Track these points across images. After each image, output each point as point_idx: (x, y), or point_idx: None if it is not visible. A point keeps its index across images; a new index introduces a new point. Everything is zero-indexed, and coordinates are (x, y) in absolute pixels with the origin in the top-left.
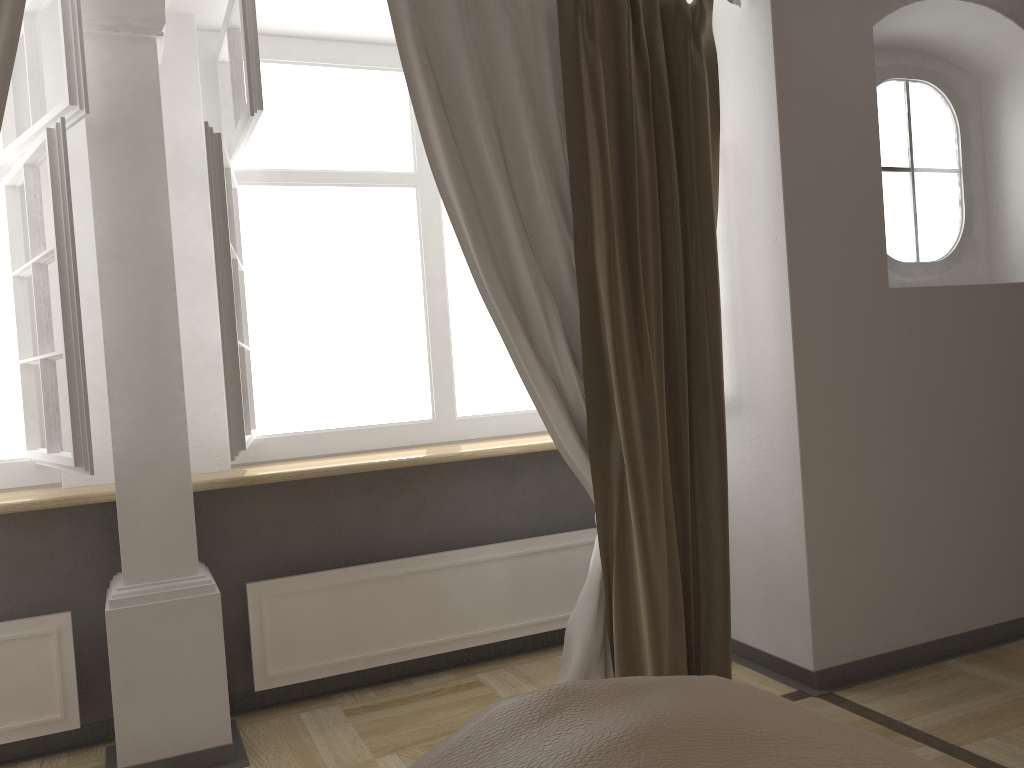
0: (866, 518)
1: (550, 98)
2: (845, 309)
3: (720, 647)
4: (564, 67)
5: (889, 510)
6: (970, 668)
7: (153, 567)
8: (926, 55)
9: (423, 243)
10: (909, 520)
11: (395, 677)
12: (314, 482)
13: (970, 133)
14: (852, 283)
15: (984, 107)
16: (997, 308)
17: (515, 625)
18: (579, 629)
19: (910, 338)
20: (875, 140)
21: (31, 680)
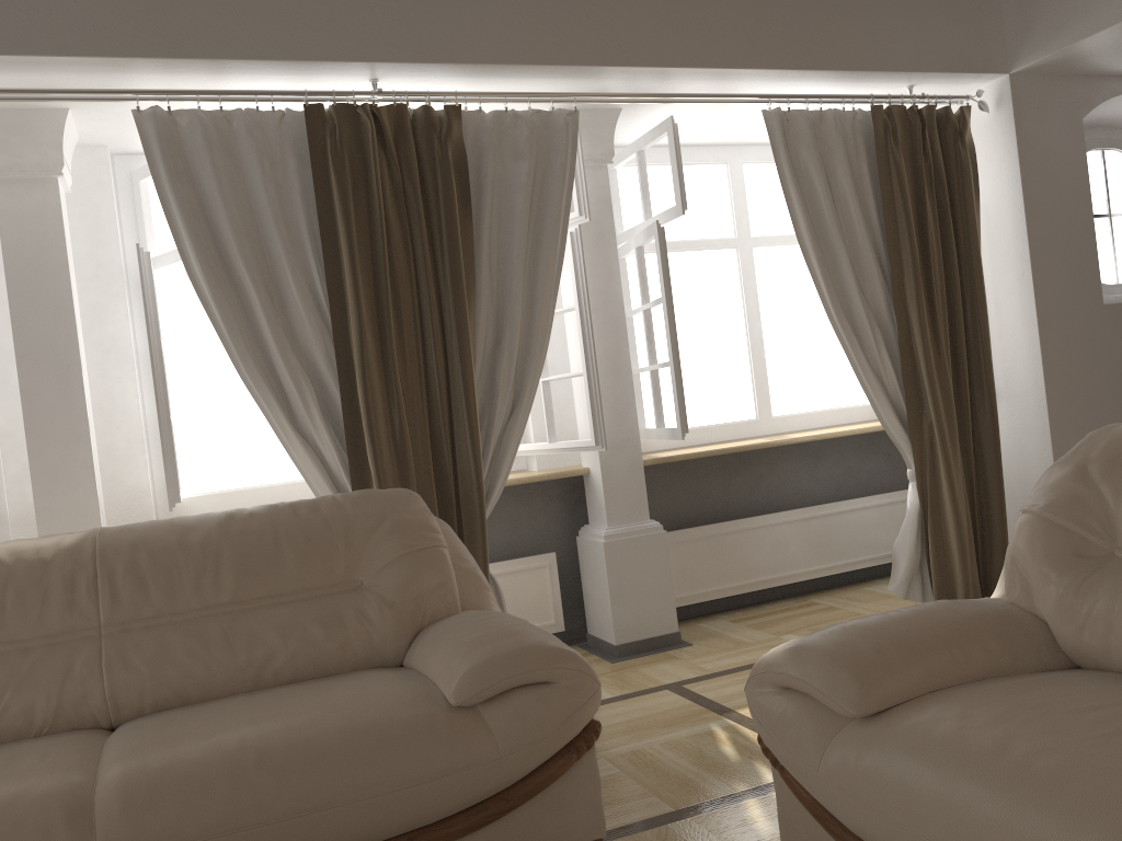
0: None
1: (868, 188)
2: (1074, 321)
3: (1001, 559)
4: (879, 167)
5: None
6: None
7: (623, 515)
8: (1115, 129)
9: (743, 289)
10: None
11: (748, 605)
12: (688, 464)
13: None
14: (1078, 302)
15: None
16: None
17: (831, 565)
18: (904, 549)
19: (1120, 339)
20: (1088, 200)
21: (535, 597)
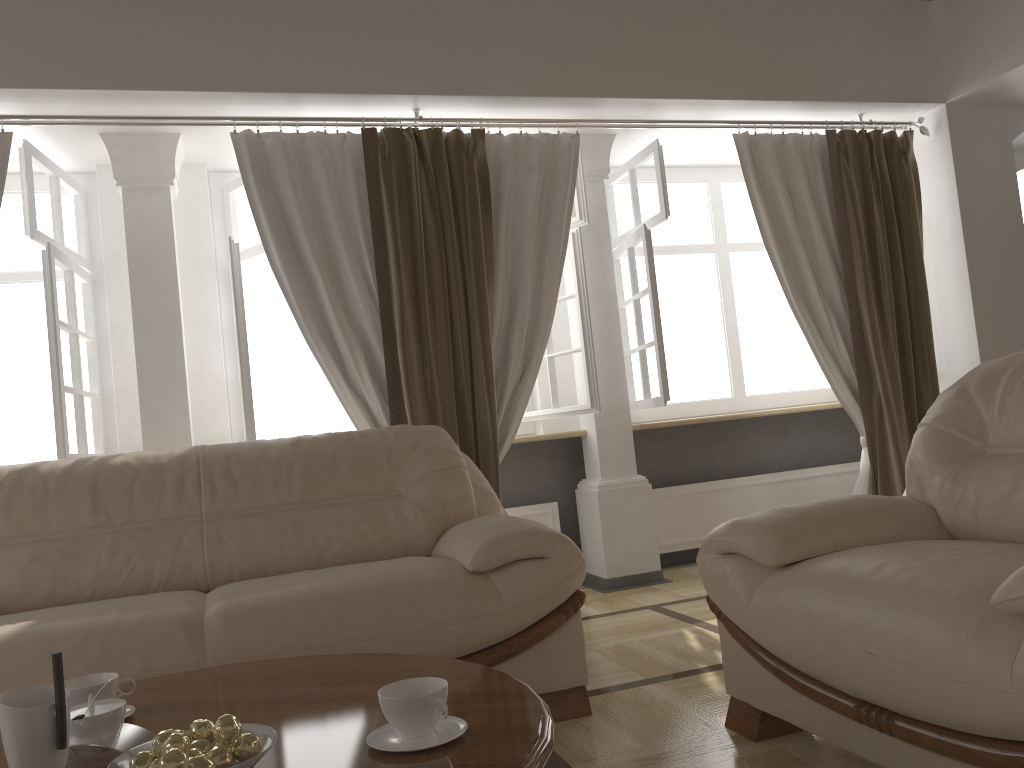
0: None
1: (823, 198)
2: (1007, 312)
3: None
4: (833, 181)
5: None
6: None
7: (614, 469)
8: None
9: (721, 287)
10: None
11: None
12: (672, 433)
13: None
14: (1010, 296)
15: None
16: None
17: None
18: None
19: None
20: (1018, 209)
21: None
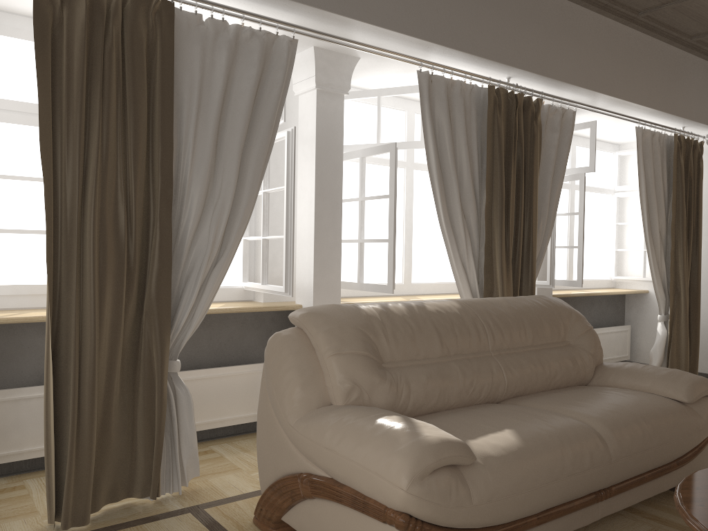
0: None
1: (665, 173)
2: None
3: (695, 363)
4: (673, 164)
5: None
6: None
7: None
8: None
9: (569, 211)
10: None
11: None
12: None
13: None
14: None
15: None
16: None
17: None
18: (657, 354)
19: None
20: None
21: None
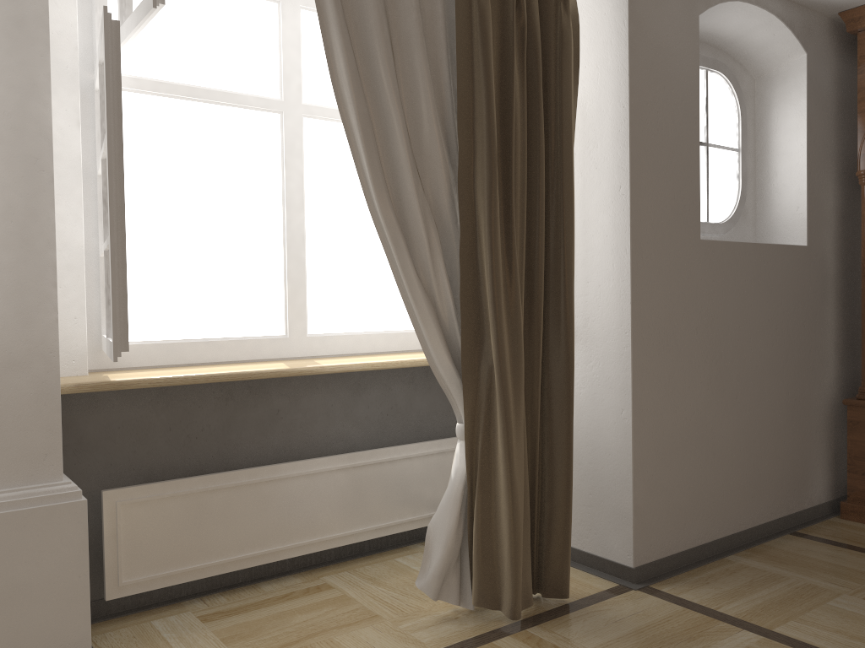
0: (676, 435)
1: (441, 35)
2: (669, 254)
3: (561, 548)
4: (458, 7)
5: (692, 428)
6: (749, 562)
7: (13, 472)
8: (720, 51)
9: (285, 167)
10: (705, 437)
11: (242, 582)
12: (173, 390)
13: (746, 120)
14: (675, 232)
15: (757, 101)
16: (771, 264)
17: (358, 530)
18: (441, 533)
19: (713, 283)
20: (696, 112)
21: None
